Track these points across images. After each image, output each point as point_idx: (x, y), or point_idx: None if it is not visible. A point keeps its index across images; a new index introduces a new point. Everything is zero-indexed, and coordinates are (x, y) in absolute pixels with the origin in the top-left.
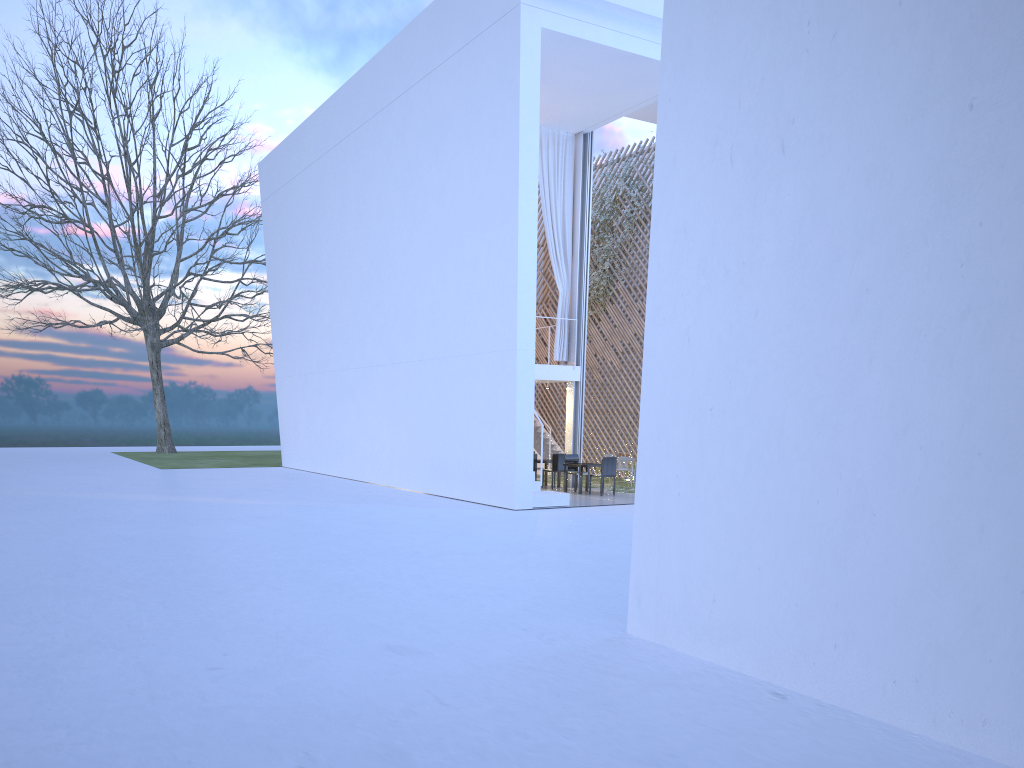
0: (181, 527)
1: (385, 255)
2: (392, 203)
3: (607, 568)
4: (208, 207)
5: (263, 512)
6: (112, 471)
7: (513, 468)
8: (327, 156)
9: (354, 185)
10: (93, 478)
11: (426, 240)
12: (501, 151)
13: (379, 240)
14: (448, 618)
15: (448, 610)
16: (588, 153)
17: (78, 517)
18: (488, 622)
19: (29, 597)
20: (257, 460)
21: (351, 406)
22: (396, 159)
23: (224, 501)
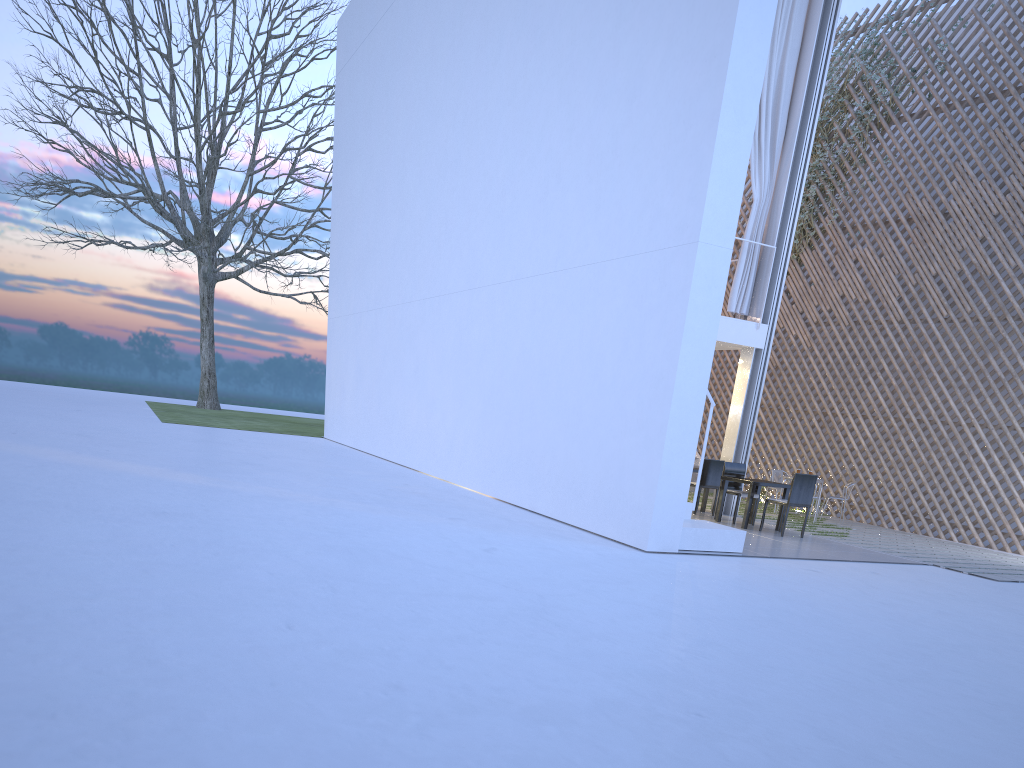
0: None
1: (482, 110)
2: (503, 16)
3: None
4: (293, 116)
5: (182, 502)
6: (92, 417)
7: (654, 474)
8: None
9: (451, 6)
10: (42, 421)
11: (551, 65)
12: None
13: (476, 87)
14: None
15: None
16: None
17: None
18: None
19: None
20: (303, 428)
21: (409, 357)
22: None
23: (154, 474)
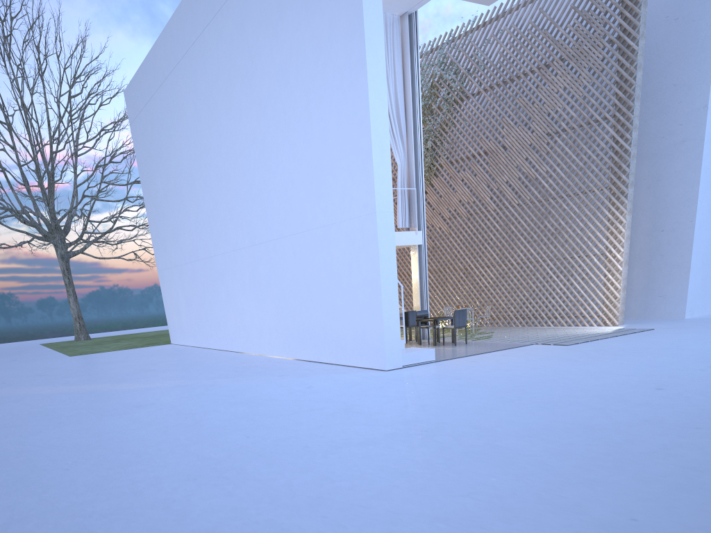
0: (49, 430)
1: (237, 146)
2: (239, 95)
3: (555, 455)
4: (95, 143)
5: (141, 399)
6: (27, 363)
7: (381, 330)
8: (177, 68)
9: (203, 88)
10: (6, 372)
11: (274, 123)
12: (343, 11)
13: (230, 133)
14: None
15: None
16: (414, 32)
17: None
18: None
19: None
20: (152, 340)
21: (221, 287)
22: (238, 52)
23: (109, 388)
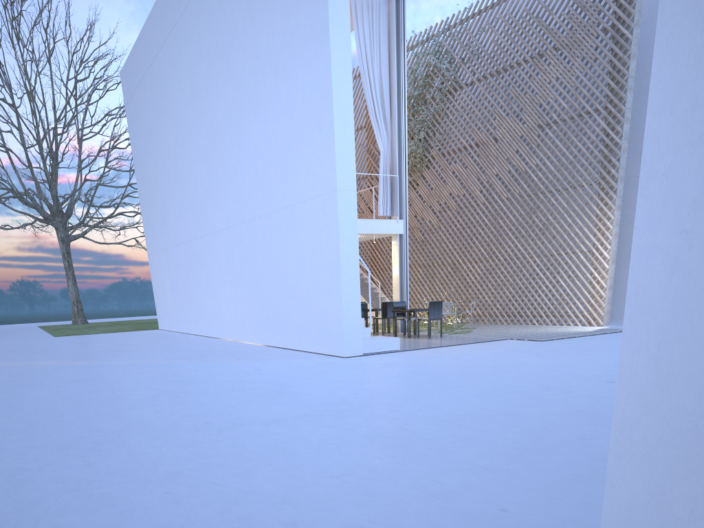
0: None
1: (215, 124)
2: (217, 71)
3: (461, 440)
4: (101, 128)
5: (86, 374)
6: (10, 341)
7: (341, 315)
8: (165, 46)
9: (186, 65)
10: None
11: (247, 99)
12: None
13: (209, 111)
14: None
15: None
16: (401, 14)
17: None
18: None
19: None
20: (144, 325)
21: (201, 271)
22: (216, 26)
23: (64, 364)
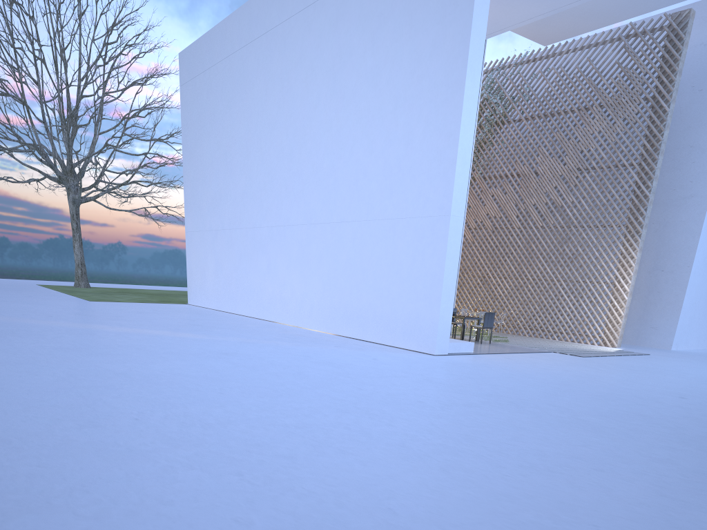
0: (160, 362)
1: (308, 130)
2: (319, 85)
3: (631, 430)
4: (121, 93)
5: (220, 348)
6: (49, 301)
7: (436, 319)
8: (251, 45)
9: (279, 70)
10: (38, 306)
11: (355, 117)
12: (449, 36)
13: (302, 117)
14: (604, 511)
15: (582, 495)
16: None
17: (51, 346)
18: (660, 520)
19: (69, 461)
20: (161, 297)
21: (262, 258)
22: (327, 46)
23: (173, 335)
